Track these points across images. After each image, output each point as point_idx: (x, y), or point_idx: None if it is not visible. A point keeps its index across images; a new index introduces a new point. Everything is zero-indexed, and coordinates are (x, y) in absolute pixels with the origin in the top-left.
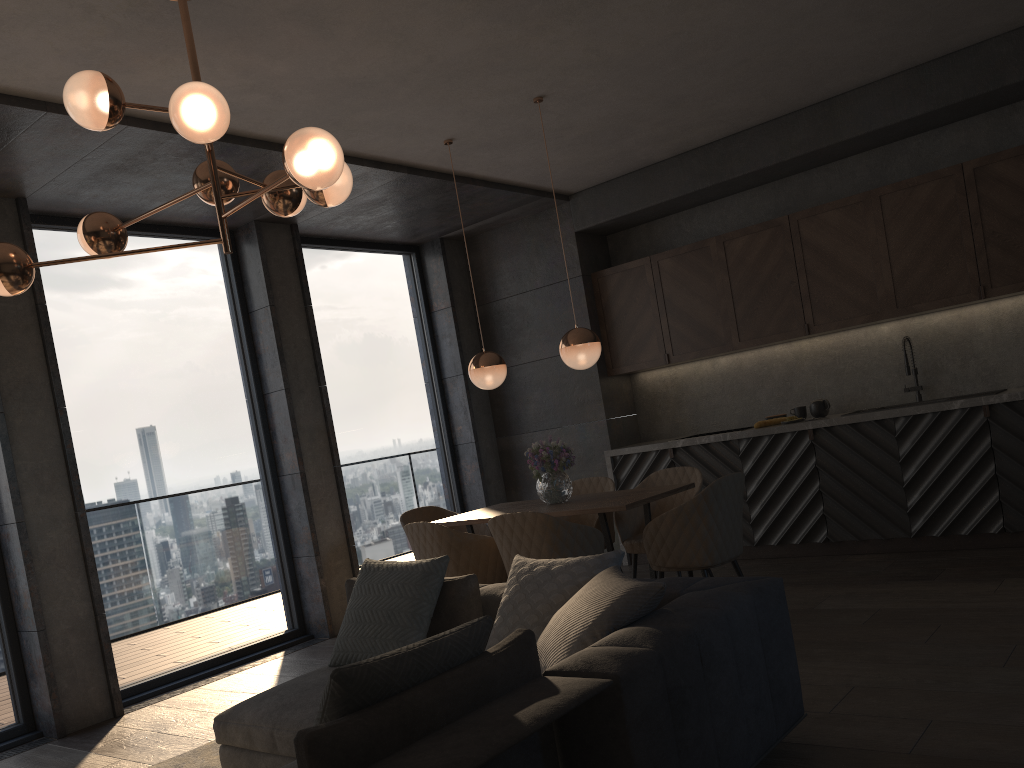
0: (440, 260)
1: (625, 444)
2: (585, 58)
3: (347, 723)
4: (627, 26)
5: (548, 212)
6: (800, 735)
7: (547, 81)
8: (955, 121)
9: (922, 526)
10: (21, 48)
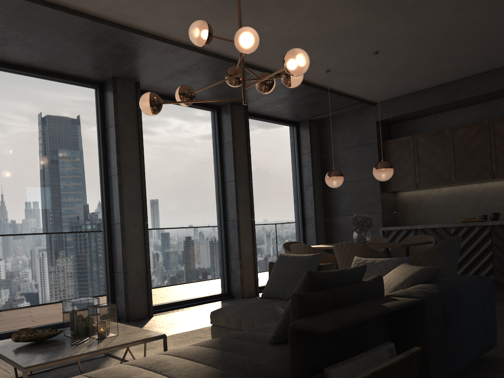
0: (307, 130)
1: (389, 226)
2: (403, 33)
3: (312, 293)
4: (428, 18)
5: (363, 111)
6: (493, 354)
7: (382, 44)
8: None
9: None
10: (163, 12)
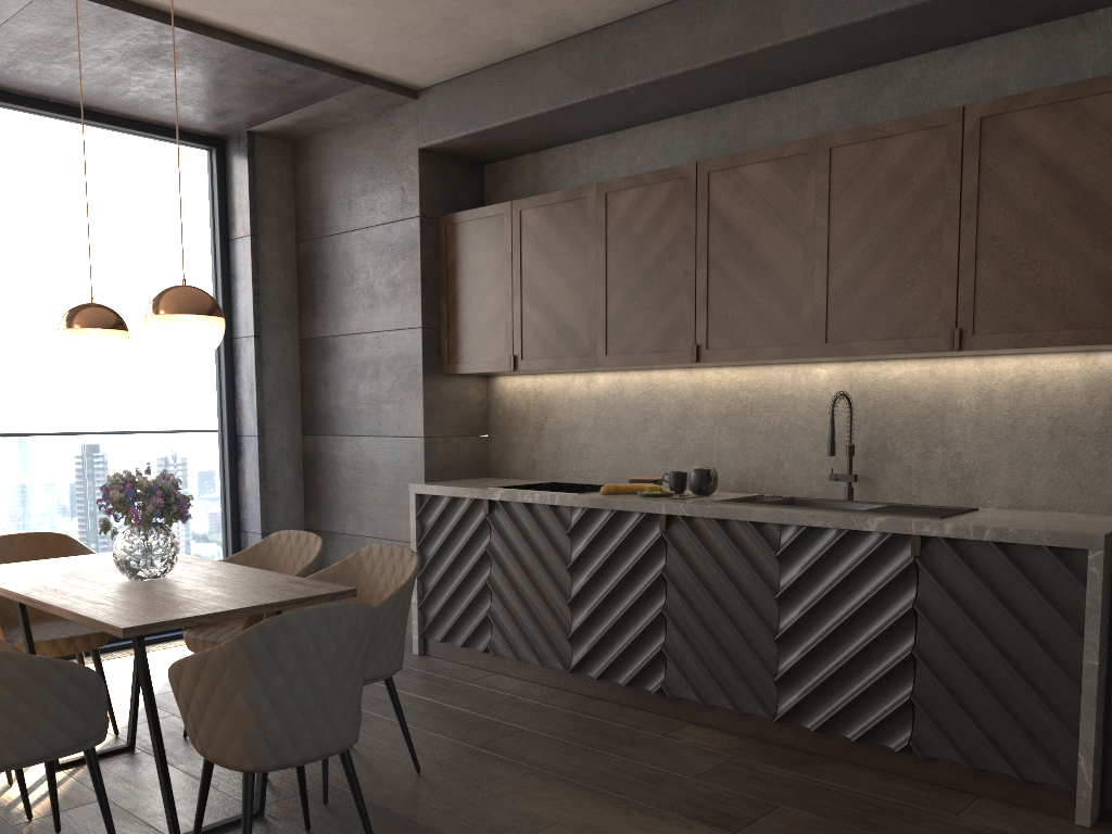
0: (245, 164)
1: (456, 477)
2: None
3: None
4: None
5: (391, 113)
6: None
7: None
8: (983, 37)
9: (792, 708)
10: None
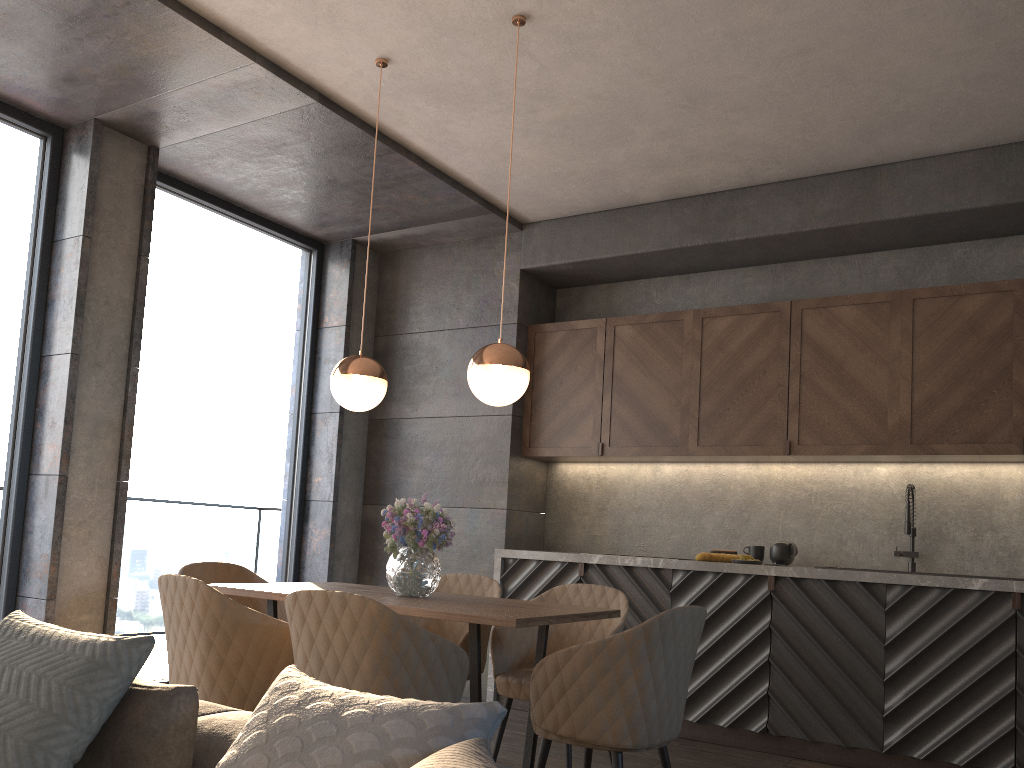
0: (346, 266)
1: (523, 547)
2: None
3: None
4: None
5: (493, 239)
6: None
7: None
8: (1016, 234)
9: (901, 740)
10: None
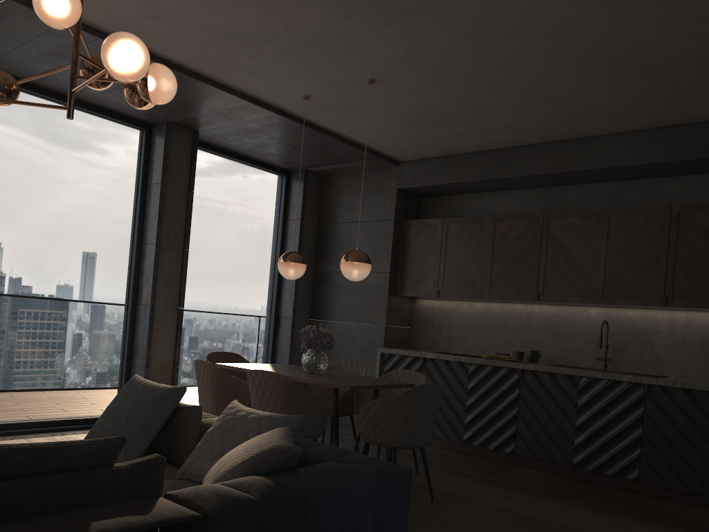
0: (301, 185)
1: (395, 346)
2: (405, 57)
3: None
4: (435, 40)
5: (383, 170)
6: None
7: (377, 68)
8: (676, 175)
9: (581, 460)
10: None
